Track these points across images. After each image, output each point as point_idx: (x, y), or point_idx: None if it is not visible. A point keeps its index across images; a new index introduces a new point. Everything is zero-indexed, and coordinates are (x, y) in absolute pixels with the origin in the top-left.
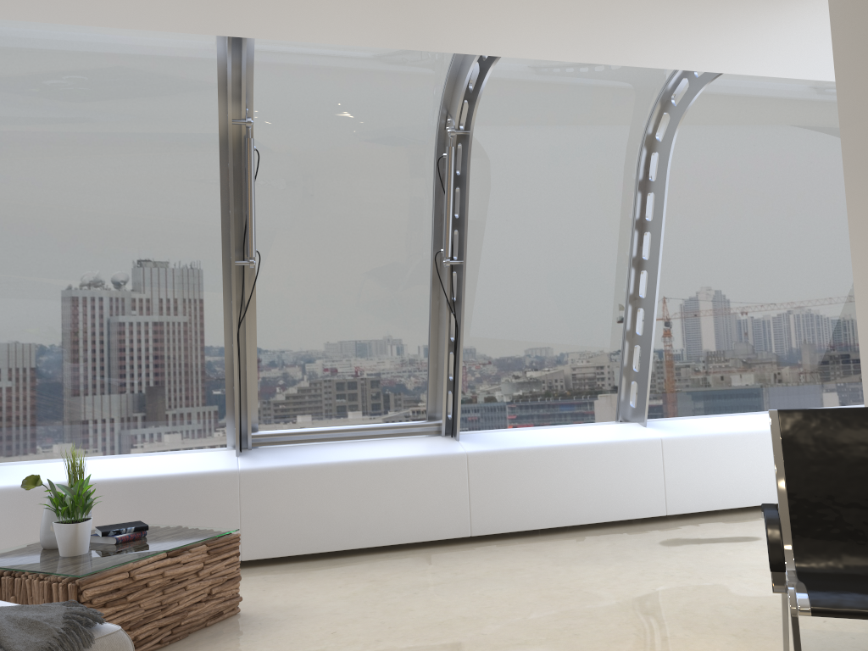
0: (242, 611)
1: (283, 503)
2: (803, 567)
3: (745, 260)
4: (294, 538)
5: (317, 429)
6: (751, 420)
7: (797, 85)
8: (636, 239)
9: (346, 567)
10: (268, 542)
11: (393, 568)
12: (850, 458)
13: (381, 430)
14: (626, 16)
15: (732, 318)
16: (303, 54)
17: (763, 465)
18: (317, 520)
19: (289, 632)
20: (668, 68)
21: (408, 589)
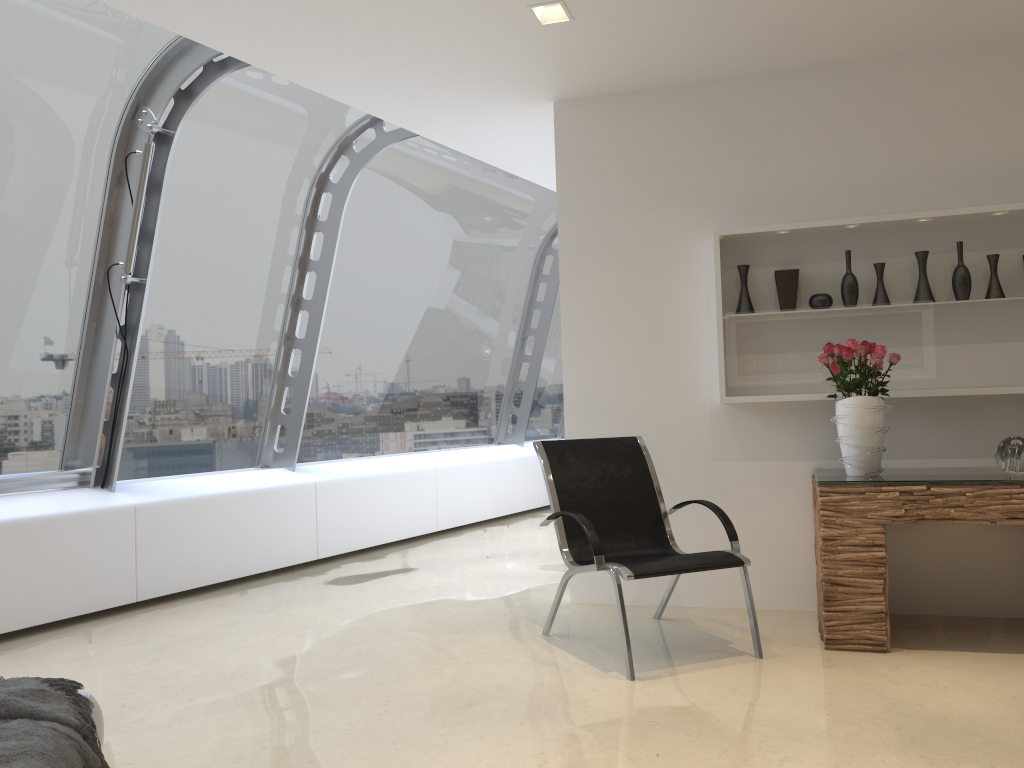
0: None
1: None
2: (577, 558)
3: (379, 310)
4: None
5: None
6: (377, 463)
7: (443, 156)
8: (297, 277)
9: (8, 655)
10: None
11: (79, 645)
12: (594, 475)
13: (13, 482)
14: (409, 77)
15: (363, 364)
16: None
17: (391, 505)
18: None
19: None
20: (396, 124)
21: (138, 658)
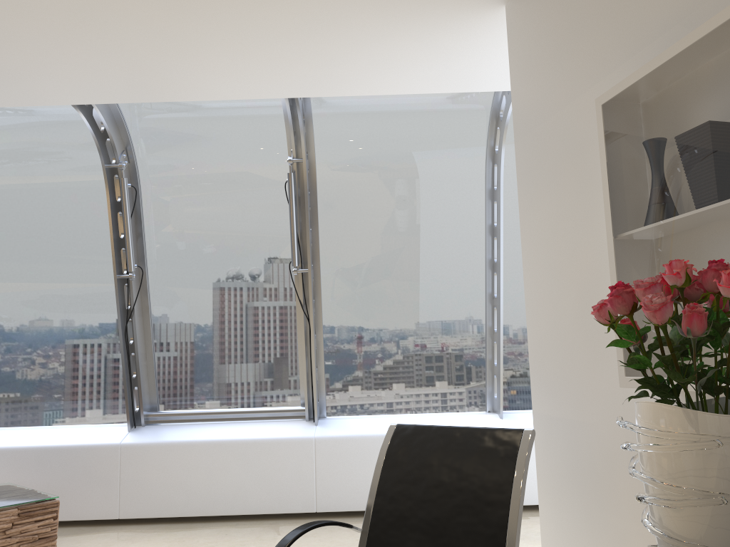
0: None
1: (154, 472)
2: None
3: None
4: (162, 503)
5: (200, 411)
6: None
7: None
8: (488, 243)
9: (190, 532)
10: (140, 504)
11: (222, 536)
12: (430, 479)
13: (253, 413)
14: (345, 55)
15: None
16: (159, 108)
17: None
18: (181, 488)
19: None
20: (438, 92)
21: None
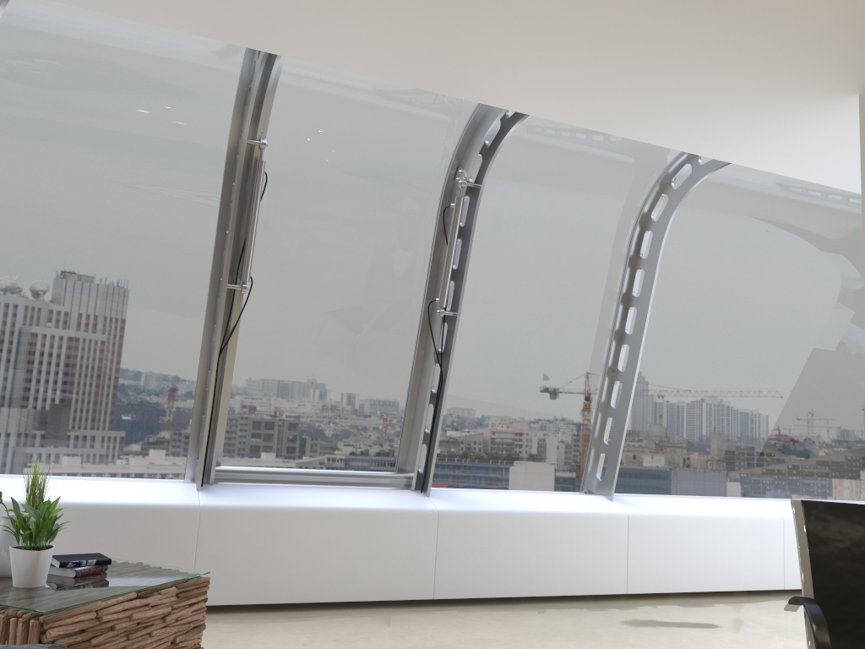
0: None
1: (243, 546)
2: None
3: (718, 346)
4: (250, 586)
5: (284, 470)
6: (711, 504)
7: (785, 185)
8: (620, 312)
9: (305, 622)
10: (222, 587)
11: (357, 627)
12: None
13: (350, 477)
14: (667, 95)
15: (700, 401)
16: (329, 84)
17: (721, 551)
18: (277, 567)
19: None
20: (686, 151)
21: None
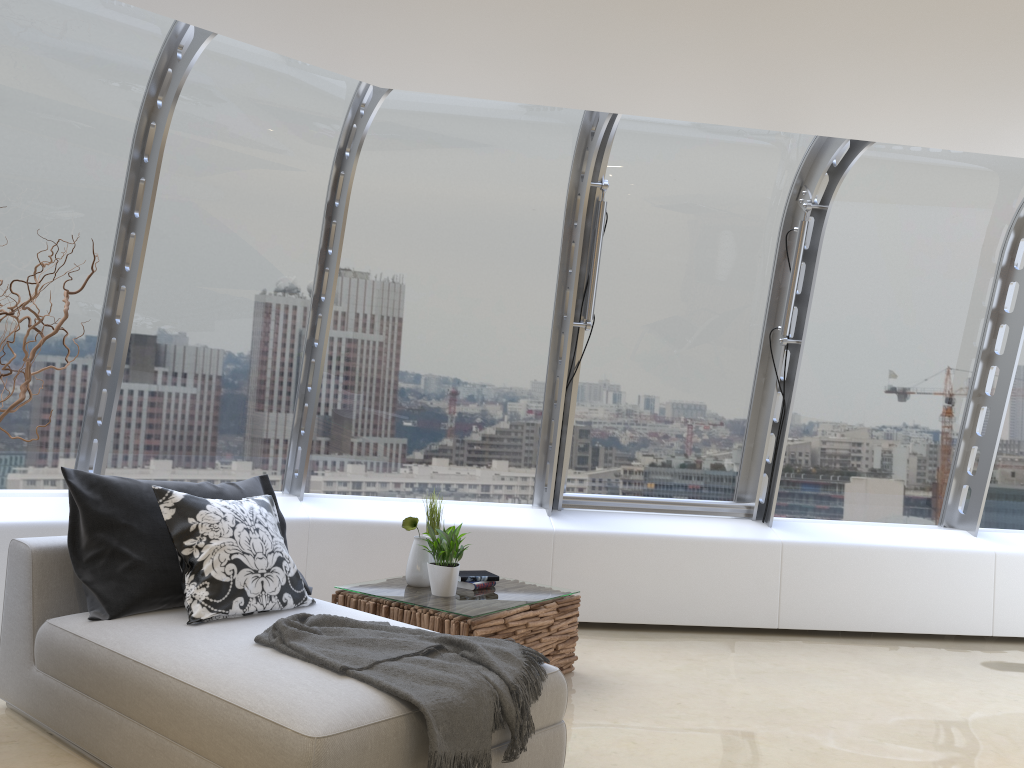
0: (575, 670)
1: (593, 568)
2: None
3: None
4: (601, 605)
5: (625, 497)
6: None
7: None
8: (989, 330)
9: (655, 642)
10: None
11: (705, 649)
12: None
13: (689, 506)
14: None
15: None
16: (668, 120)
17: None
18: (625, 590)
19: (634, 696)
20: None
21: (732, 673)
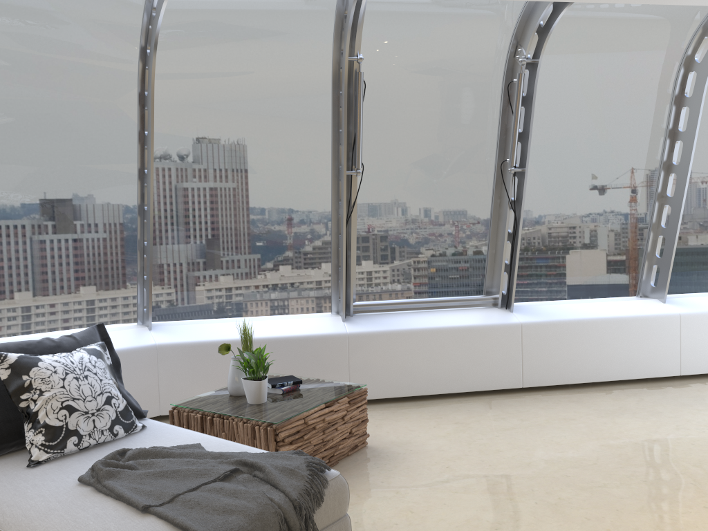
0: (368, 444)
1: (380, 358)
2: None
3: None
4: (388, 385)
5: (401, 301)
6: None
7: None
8: (667, 146)
9: (430, 409)
10: (369, 387)
11: (469, 412)
12: None
13: (450, 302)
14: None
15: None
16: None
17: None
18: (405, 372)
19: (413, 464)
20: None
21: (489, 432)
